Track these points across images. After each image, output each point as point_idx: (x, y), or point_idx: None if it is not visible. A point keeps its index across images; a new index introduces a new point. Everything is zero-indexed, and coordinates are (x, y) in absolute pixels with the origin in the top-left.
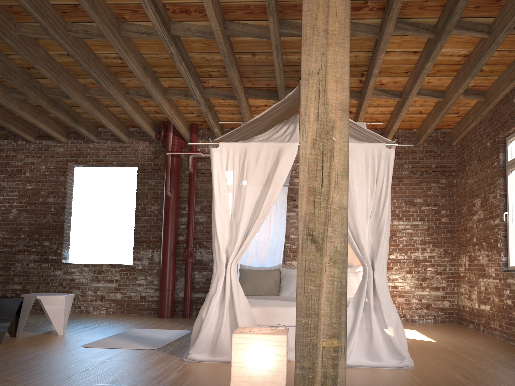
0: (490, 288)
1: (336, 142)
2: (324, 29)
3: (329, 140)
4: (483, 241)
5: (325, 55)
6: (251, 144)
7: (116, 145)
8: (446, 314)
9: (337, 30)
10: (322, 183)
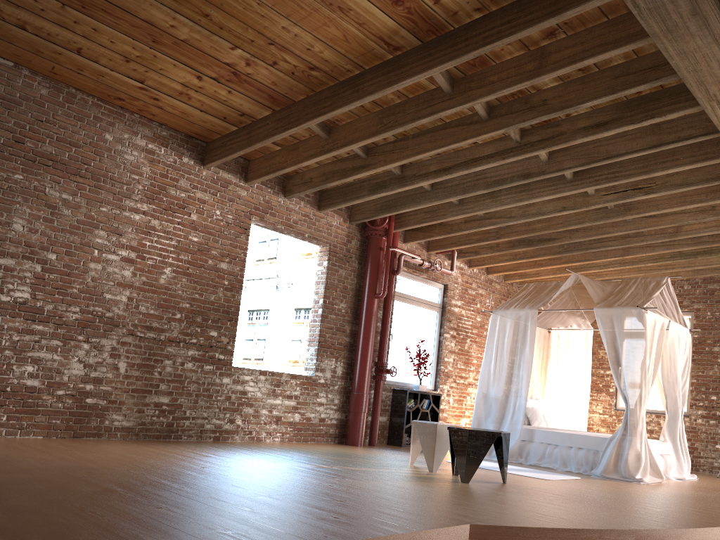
0: (593, 420)
1: None
2: None
3: None
4: None
5: None
6: (657, 315)
7: (310, 210)
8: None
9: None
10: None
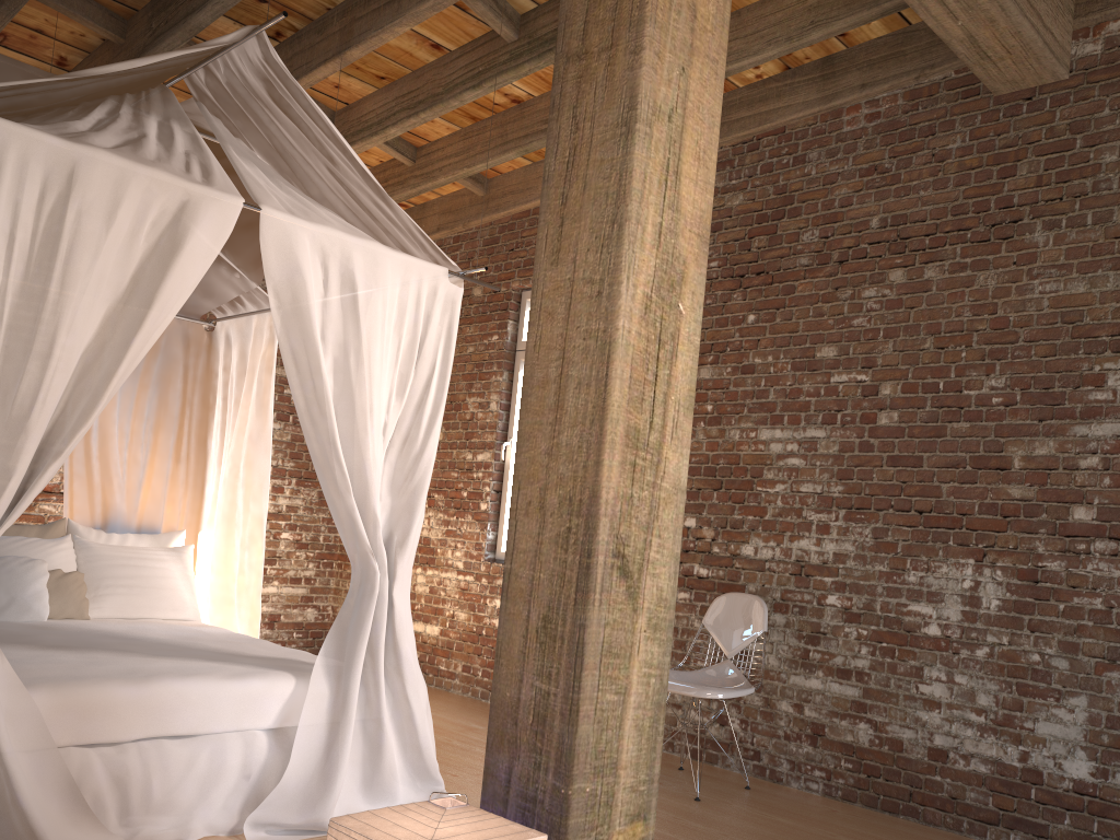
0: (446, 590)
1: (684, 318)
2: (690, 4)
3: (672, 308)
4: (435, 491)
5: (685, 74)
6: (96, 156)
7: None
8: (308, 637)
9: (711, 22)
10: (652, 419)
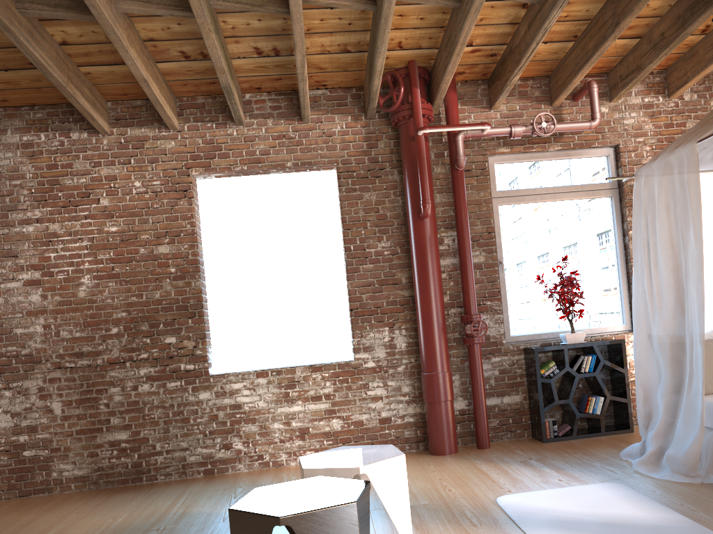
0: None
1: None
2: None
3: None
4: None
5: None
6: None
7: (287, 126)
8: None
9: None
10: None
